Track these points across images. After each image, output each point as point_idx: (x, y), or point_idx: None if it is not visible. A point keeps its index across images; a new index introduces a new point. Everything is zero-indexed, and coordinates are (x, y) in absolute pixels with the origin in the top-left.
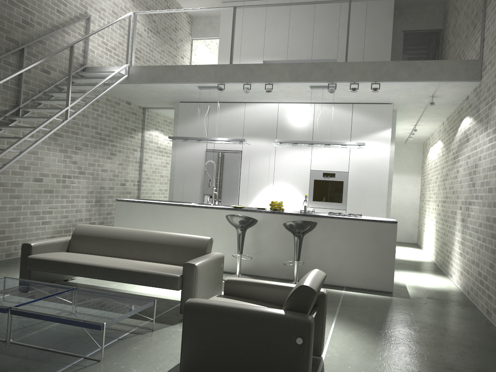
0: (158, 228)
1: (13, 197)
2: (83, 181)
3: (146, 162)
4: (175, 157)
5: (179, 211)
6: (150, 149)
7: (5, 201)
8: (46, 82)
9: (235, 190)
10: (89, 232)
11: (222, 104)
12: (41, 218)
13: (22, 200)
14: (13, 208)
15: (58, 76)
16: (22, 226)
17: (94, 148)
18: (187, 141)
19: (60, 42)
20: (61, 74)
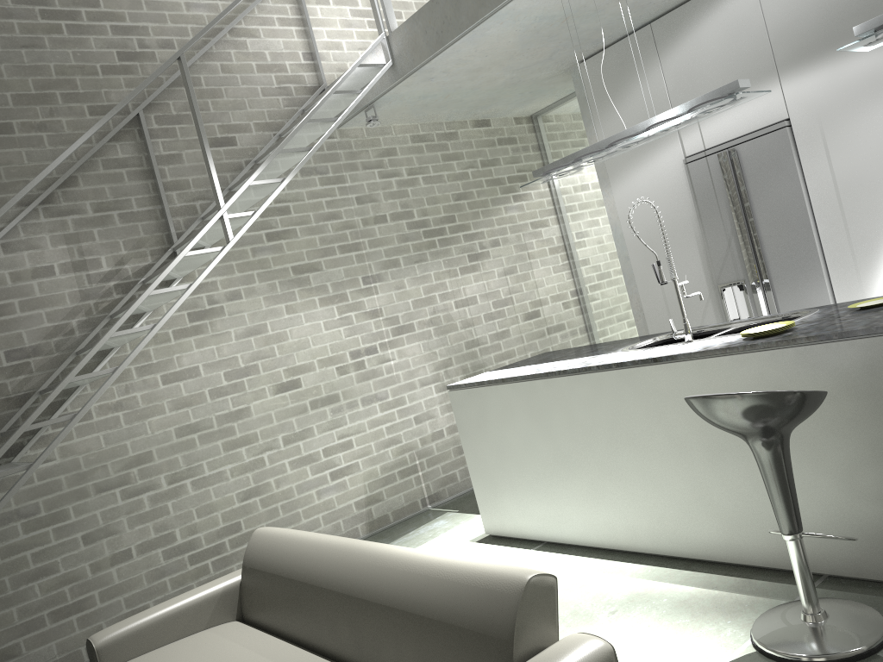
0: (553, 447)
1: (235, 445)
2: (412, 347)
3: (576, 244)
4: (616, 211)
5: (588, 390)
6: (575, 208)
7: (216, 460)
8: (231, 166)
9: (805, 247)
10: (263, 560)
11: (684, 9)
12: (325, 467)
13: (260, 443)
14: (243, 467)
15: (259, 140)
16: (279, 501)
17: (419, 262)
18: (579, 166)
19: (236, 62)
20: (265, 132)
